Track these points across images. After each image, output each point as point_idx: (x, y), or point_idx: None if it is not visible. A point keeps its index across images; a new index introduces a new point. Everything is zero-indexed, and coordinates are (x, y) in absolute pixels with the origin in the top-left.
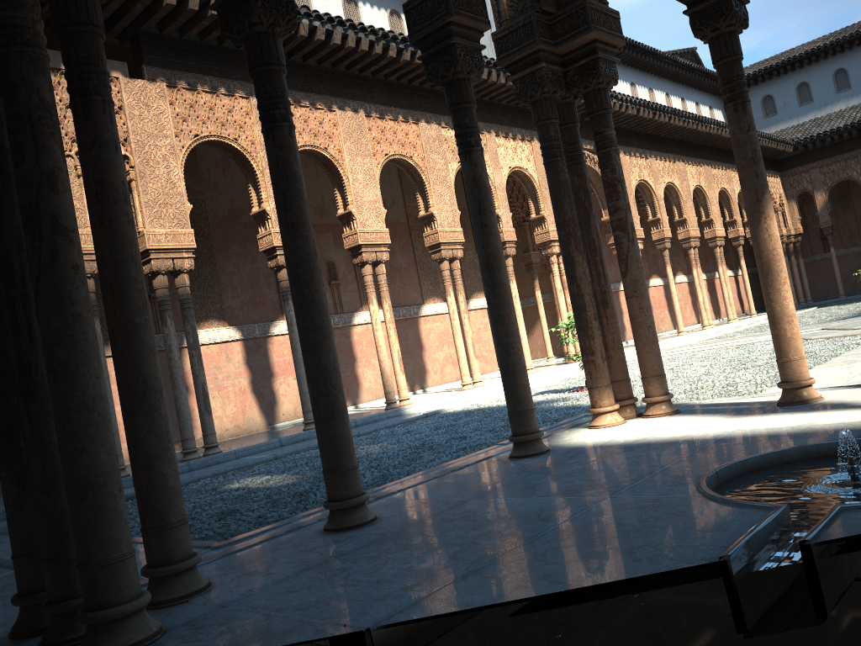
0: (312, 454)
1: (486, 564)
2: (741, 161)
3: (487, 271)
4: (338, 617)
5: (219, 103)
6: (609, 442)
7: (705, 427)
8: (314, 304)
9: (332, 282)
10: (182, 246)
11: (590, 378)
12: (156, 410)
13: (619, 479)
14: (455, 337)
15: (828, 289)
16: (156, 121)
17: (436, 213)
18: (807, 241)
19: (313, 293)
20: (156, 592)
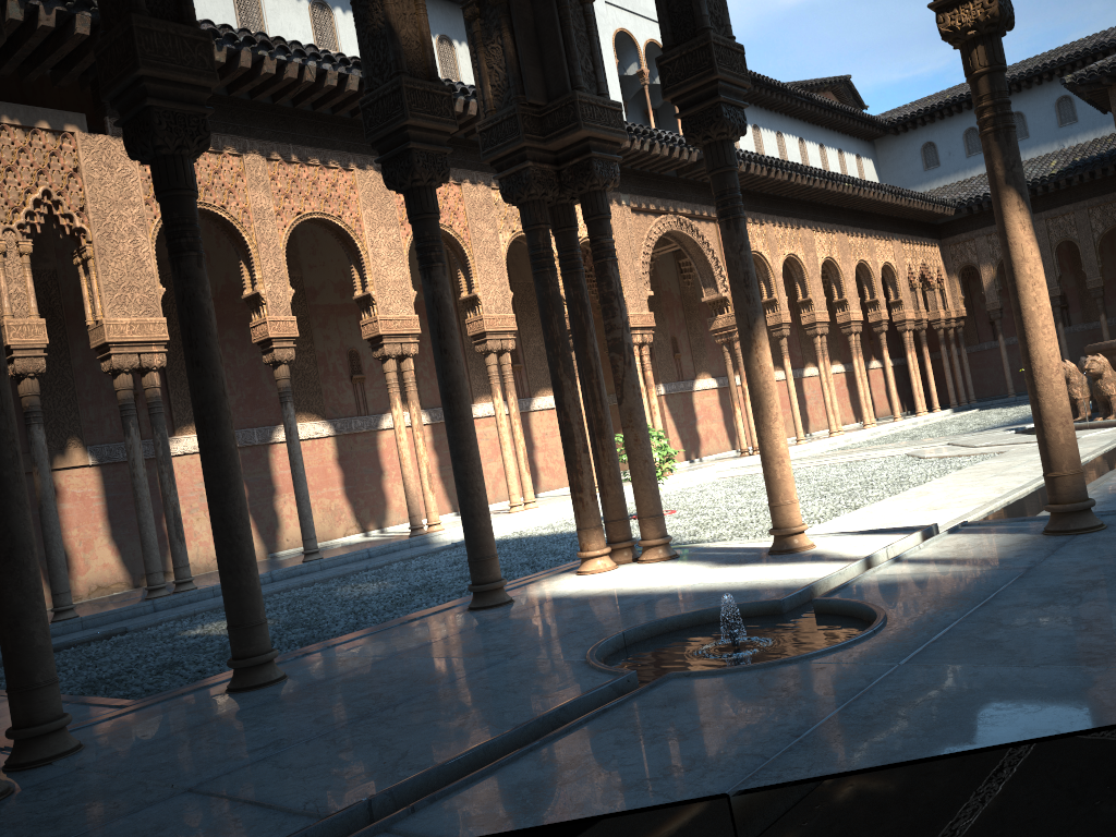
0: (302, 593)
1: (338, 728)
2: (733, 284)
3: (446, 401)
4: (172, 778)
5: (203, 162)
6: (574, 593)
7: (677, 578)
8: (219, 448)
9: (355, 376)
10: (151, 338)
11: (578, 517)
12: (25, 566)
13: (538, 638)
14: (502, 448)
15: (998, 386)
16: (122, 186)
17: (481, 295)
18: (974, 326)
19: (218, 437)
20: (19, 754)
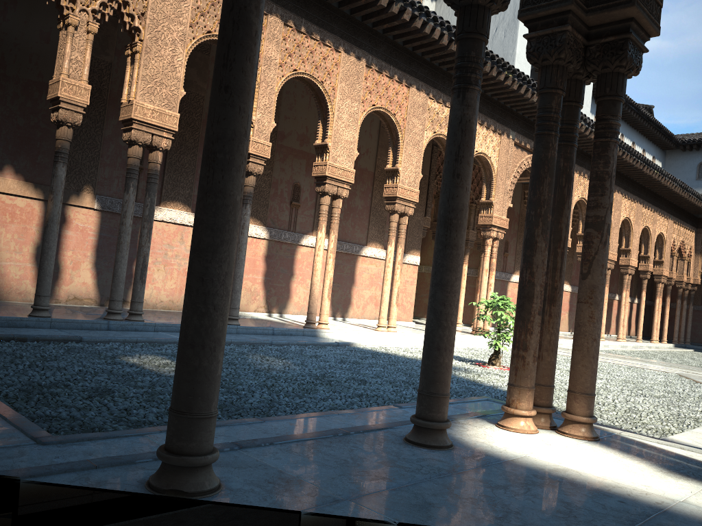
0: None
1: None
2: None
3: (444, 226)
4: None
5: None
6: (522, 460)
7: (638, 479)
8: (222, 195)
9: (293, 202)
10: (164, 125)
11: (515, 374)
12: None
13: None
14: (384, 282)
15: None
16: (176, 7)
17: (401, 170)
18: (700, 293)
19: (225, 182)
20: None
